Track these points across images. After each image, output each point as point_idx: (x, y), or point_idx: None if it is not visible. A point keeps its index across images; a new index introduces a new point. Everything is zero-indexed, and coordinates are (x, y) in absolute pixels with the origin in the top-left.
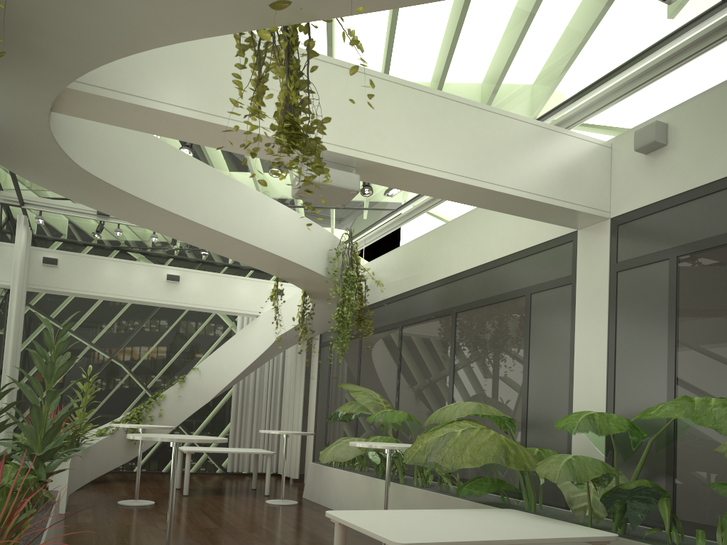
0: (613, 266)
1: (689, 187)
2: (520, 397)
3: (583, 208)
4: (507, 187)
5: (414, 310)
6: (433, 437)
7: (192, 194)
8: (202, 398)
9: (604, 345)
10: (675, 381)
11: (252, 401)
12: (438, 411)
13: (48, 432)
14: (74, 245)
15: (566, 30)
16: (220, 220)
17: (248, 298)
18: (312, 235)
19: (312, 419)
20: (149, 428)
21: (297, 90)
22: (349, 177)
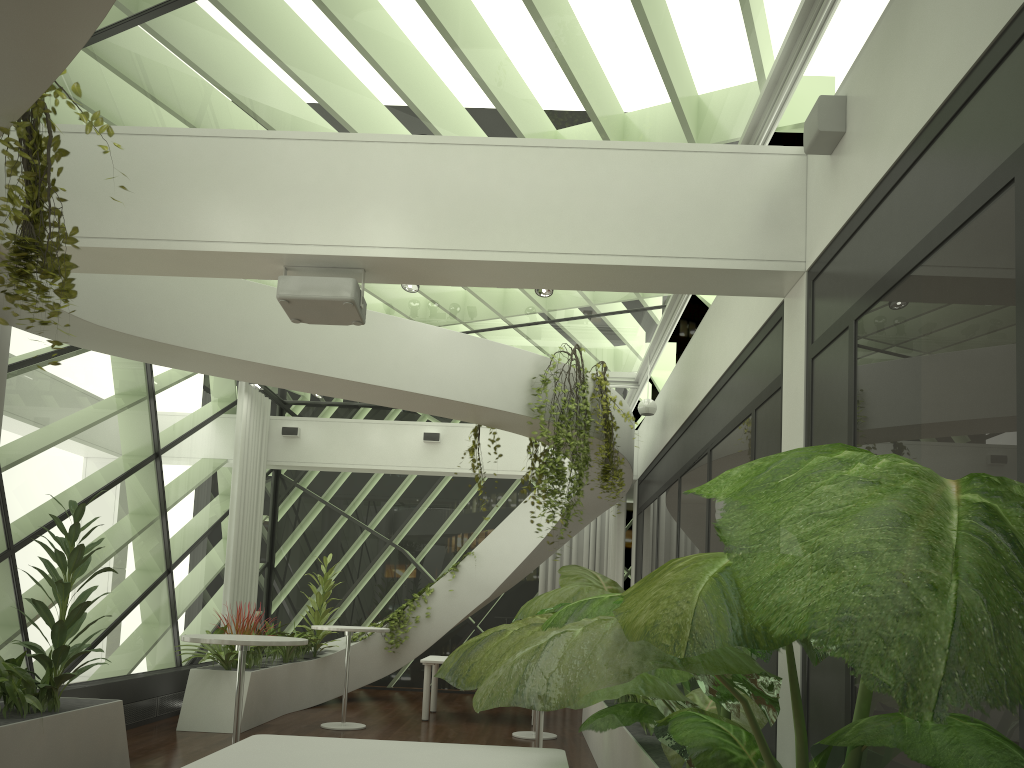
0: (808, 350)
1: (862, 198)
2: None
3: (746, 264)
4: (594, 255)
5: (687, 451)
6: (476, 638)
7: (274, 334)
8: (480, 592)
9: None
10: None
11: None
12: (530, 601)
13: (55, 630)
14: (344, 408)
15: None
16: (323, 360)
17: None
18: (495, 361)
19: None
20: (414, 633)
21: (35, 202)
22: (338, 284)
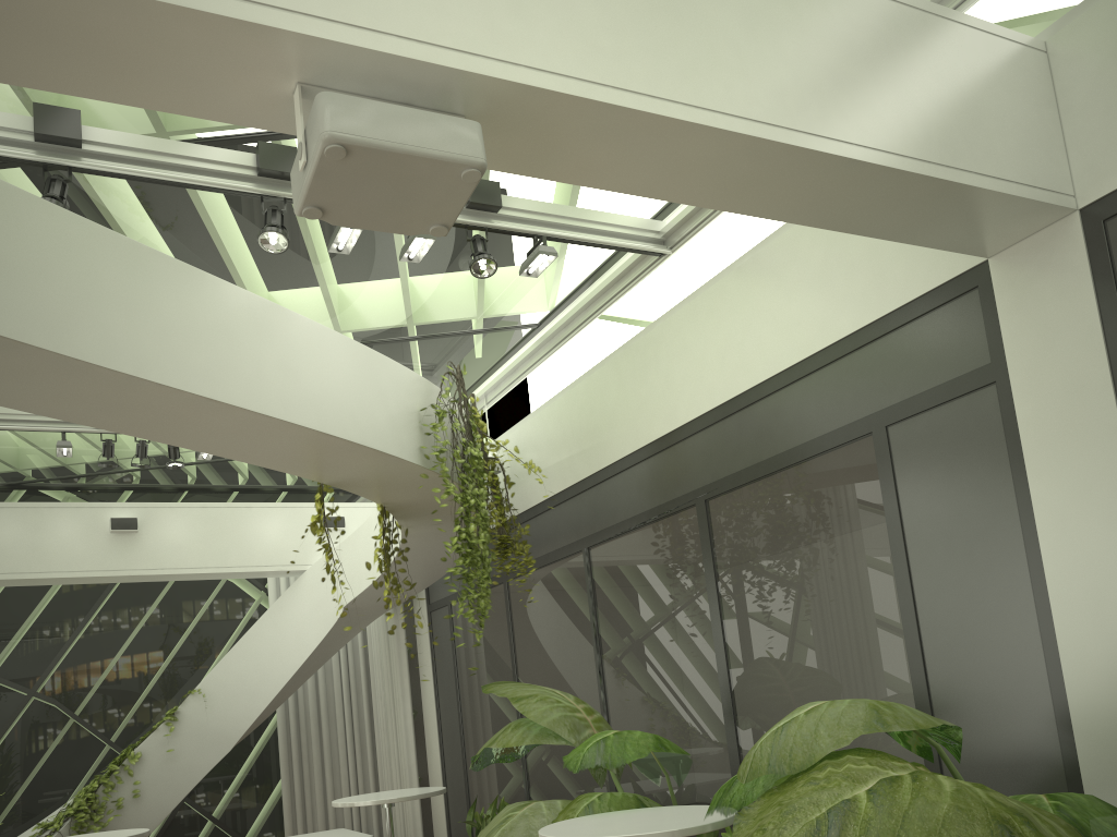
0: (1111, 318)
1: None
2: (902, 659)
3: (1021, 190)
4: (853, 145)
5: (609, 511)
6: (796, 826)
7: (60, 293)
8: (217, 746)
9: None
10: None
11: (317, 731)
12: (770, 740)
13: None
14: None
15: None
16: (150, 353)
17: (278, 541)
18: (379, 380)
19: (435, 749)
20: (116, 825)
21: None
22: (452, 129)
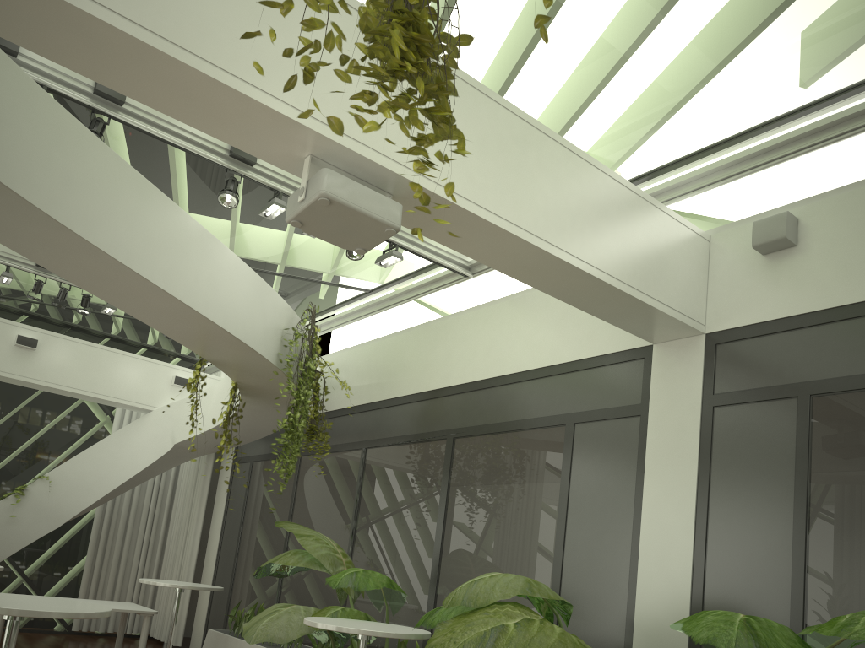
0: (707, 398)
1: (830, 304)
2: (549, 565)
3: (677, 315)
4: (594, 267)
5: (387, 427)
6: (472, 632)
7: (96, 202)
8: (49, 521)
9: (691, 505)
10: (805, 568)
11: (123, 530)
12: (466, 587)
13: None
14: None
15: (685, 70)
16: (137, 252)
17: (138, 384)
18: (264, 303)
19: (212, 562)
20: None
21: None
22: (387, 205)
